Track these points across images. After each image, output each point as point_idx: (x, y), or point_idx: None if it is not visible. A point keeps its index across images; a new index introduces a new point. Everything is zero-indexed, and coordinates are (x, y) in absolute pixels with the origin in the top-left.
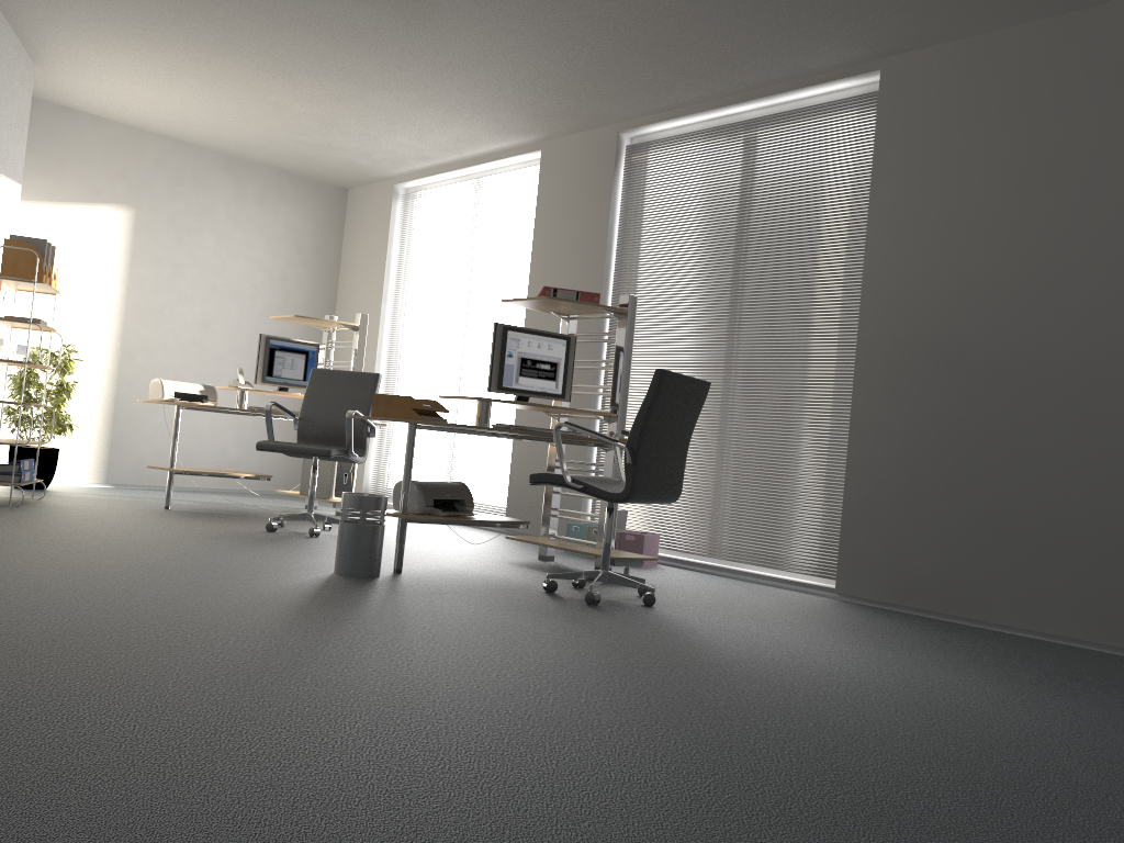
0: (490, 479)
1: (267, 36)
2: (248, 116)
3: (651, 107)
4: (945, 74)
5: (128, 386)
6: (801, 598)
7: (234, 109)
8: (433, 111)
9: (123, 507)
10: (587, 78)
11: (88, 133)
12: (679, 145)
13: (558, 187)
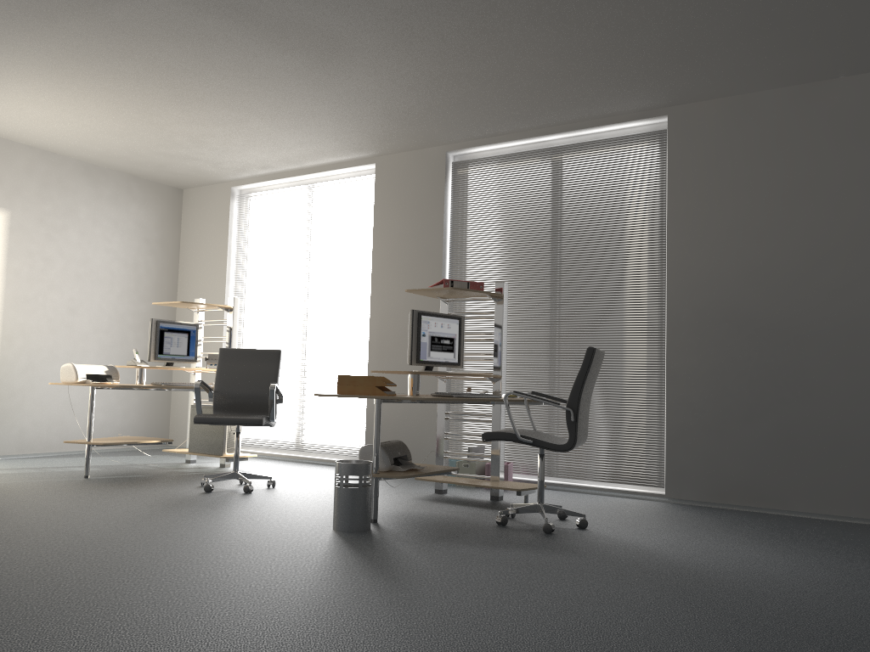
0: (345, 425)
1: (184, 73)
2: (125, 133)
3: (479, 134)
4: (719, 120)
5: (9, 368)
6: (649, 505)
7: (115, 127)
8: (297, 133)
9: (50, 481)
10: (441, 113)
11: None
12: (500, 163)
13: (393, 192)
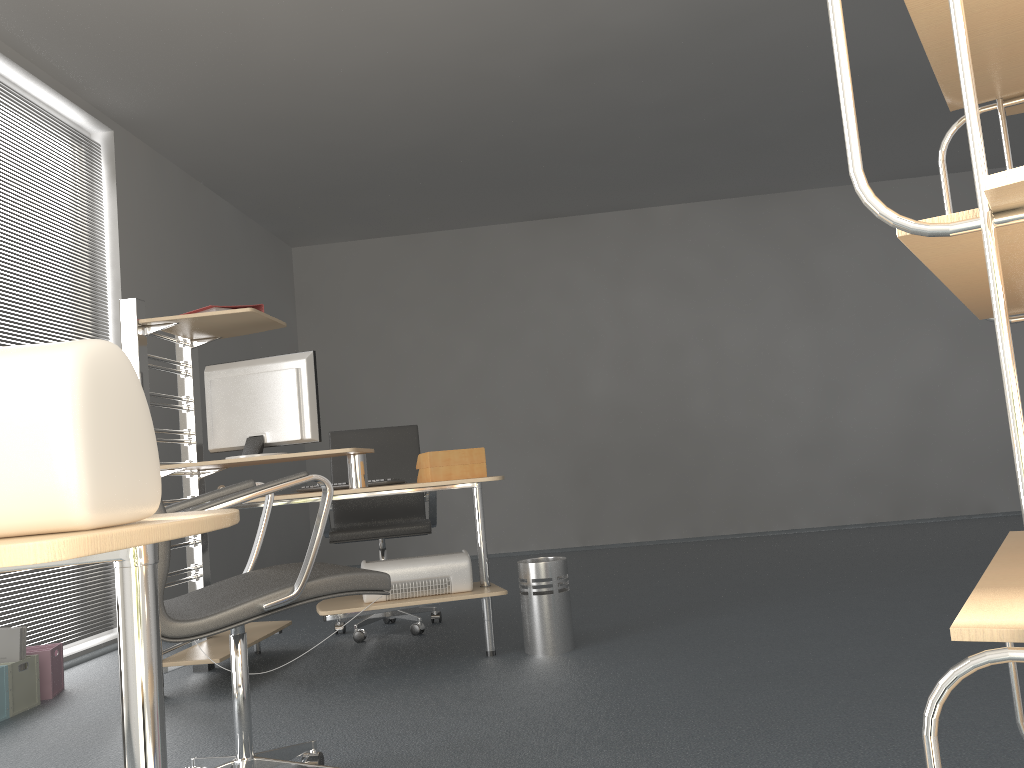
0: None
1: None
2: None
3: None
4: (147, 170)
5: None
6: None
7: None
8: None
9: None
10: None
11: None
12: None
13: None
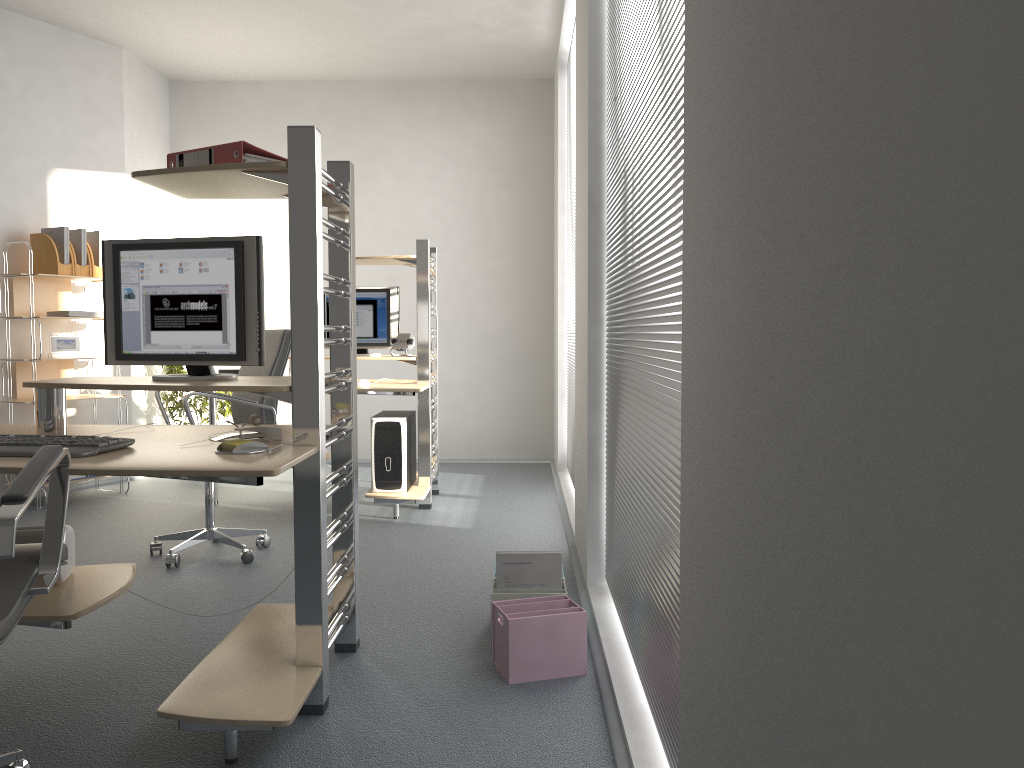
0: None
1: None
2: (312, 28)
3: None
4: None
5: None
6: None
7: (286, 24)
8: None
9: (167, 503)
10: None
11: (248, 101)
12: None
13: None
